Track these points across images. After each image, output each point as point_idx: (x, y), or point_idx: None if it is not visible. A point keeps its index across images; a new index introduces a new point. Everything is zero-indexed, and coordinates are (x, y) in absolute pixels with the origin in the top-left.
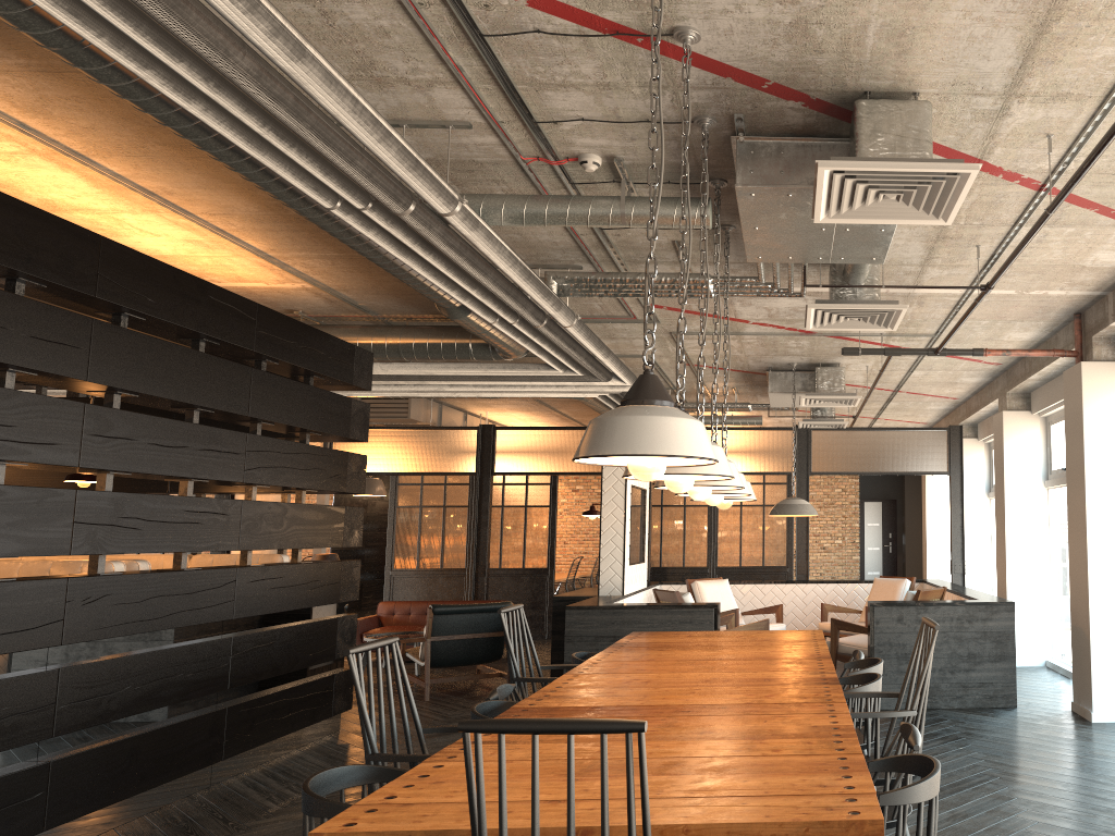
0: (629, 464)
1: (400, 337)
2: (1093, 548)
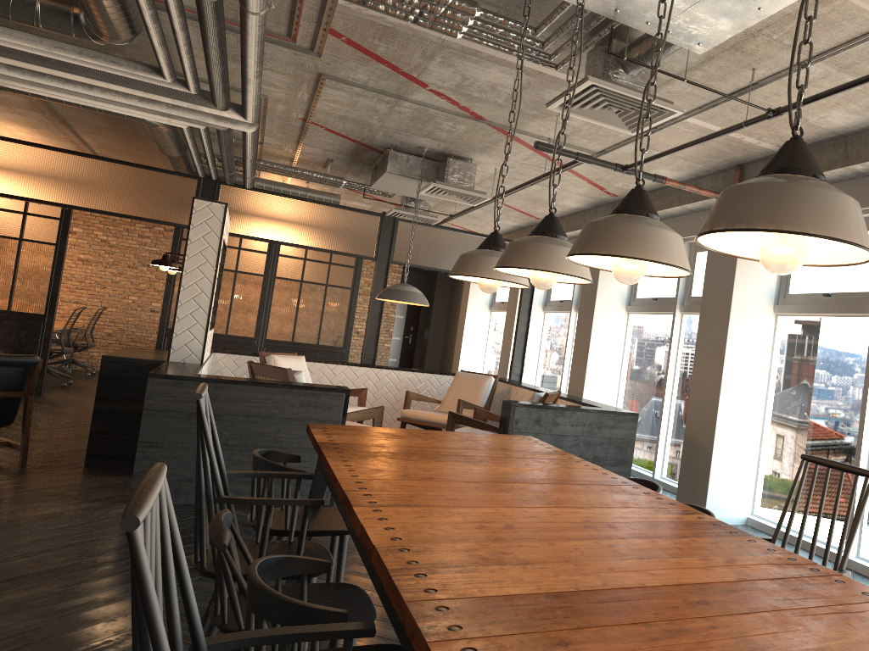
0: None
1: None
2: (727, 375)
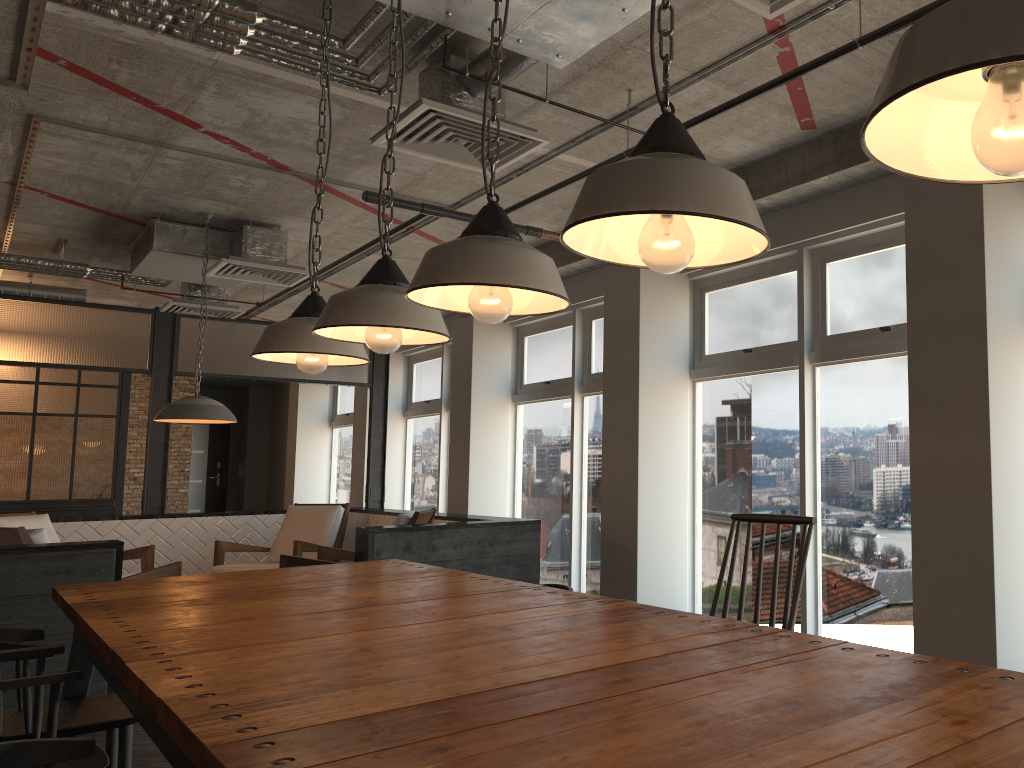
0: (1022, 121)
1: None
2: (644, 457)
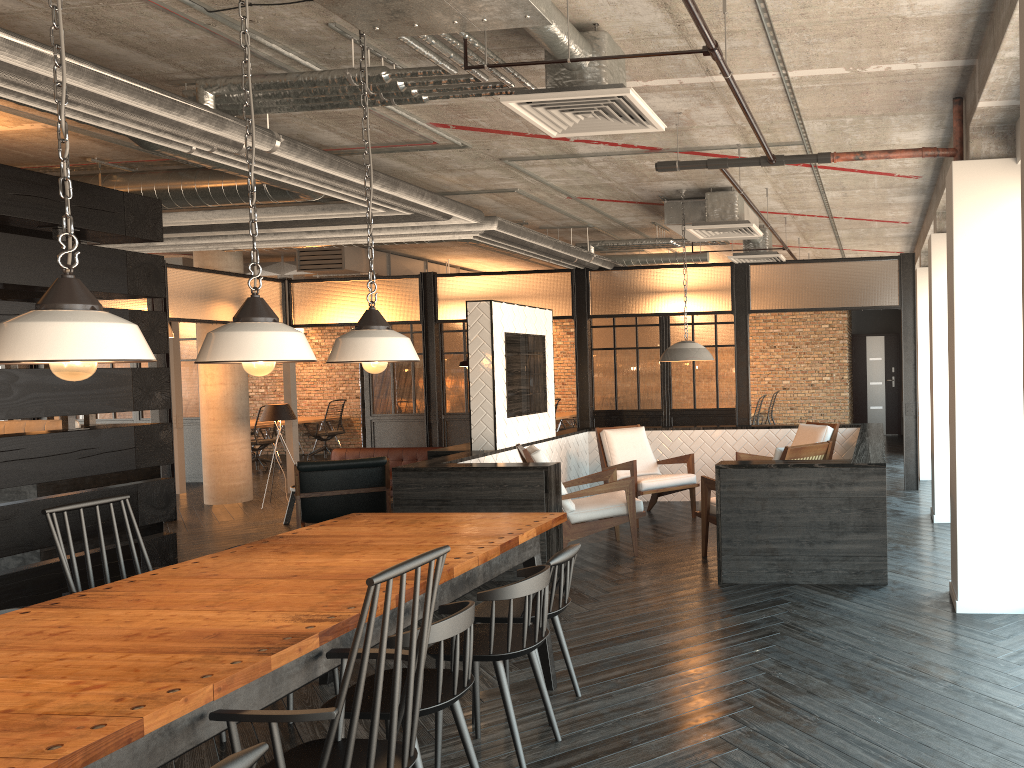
0: None
1: (194, 181)
2: (963, 401)
